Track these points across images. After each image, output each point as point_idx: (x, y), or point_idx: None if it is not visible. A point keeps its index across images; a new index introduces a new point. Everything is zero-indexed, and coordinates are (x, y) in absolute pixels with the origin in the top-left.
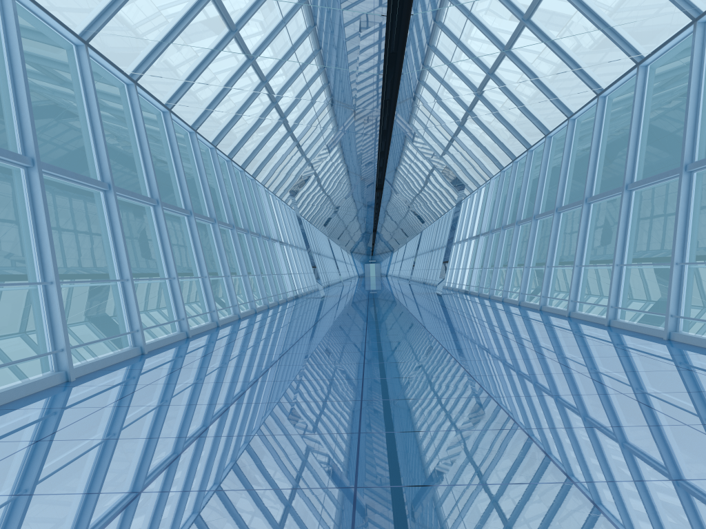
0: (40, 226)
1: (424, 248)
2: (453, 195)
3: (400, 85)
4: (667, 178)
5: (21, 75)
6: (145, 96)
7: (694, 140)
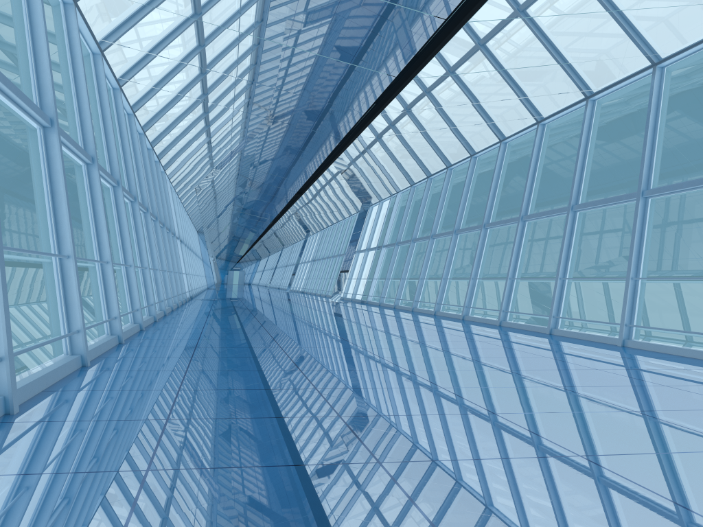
0: (57, 193)
1: (306, 257)
2: (354, 206)
3: (403, 89)
4: (619, 201)
5: (42, 25)
6: (104, 68)
7: (650, 170)
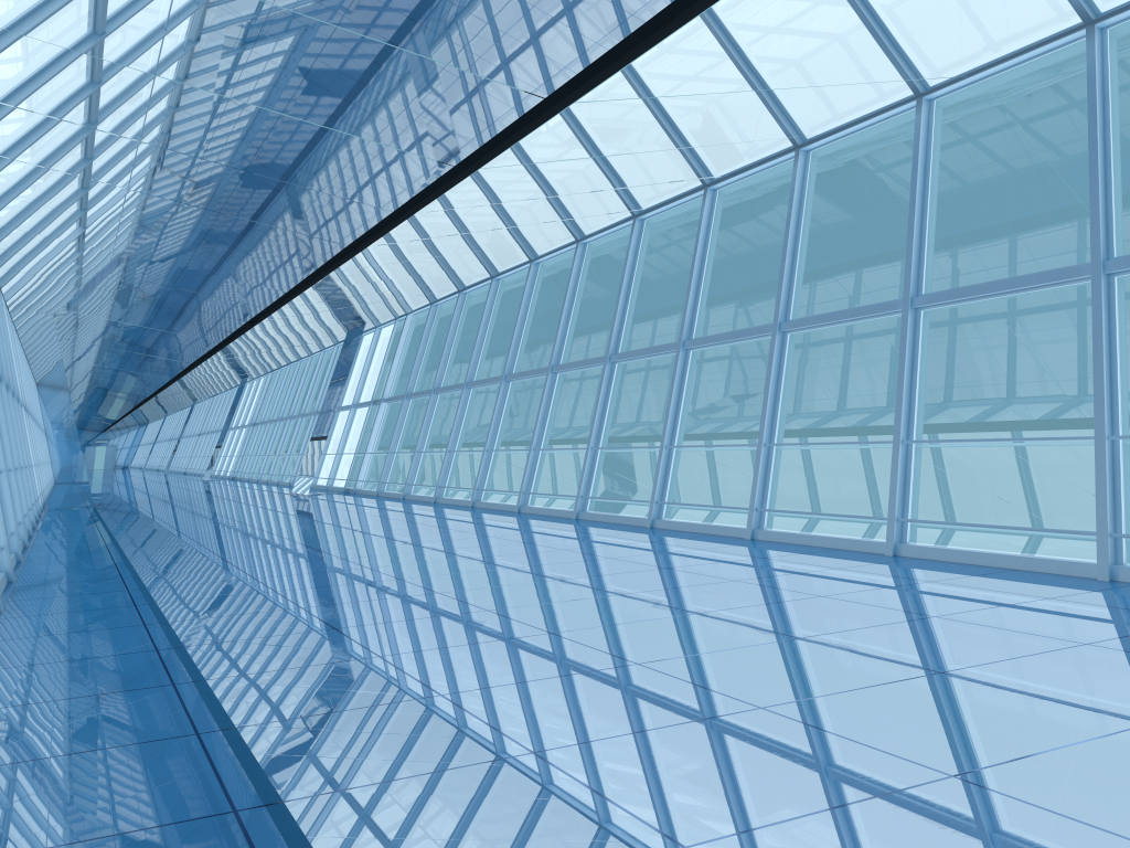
0: None
1: (241, 420)
2: (333, 337)
3: (461, 181)
4: (749, 337)
5: None
6: None
7: (789, 294)
